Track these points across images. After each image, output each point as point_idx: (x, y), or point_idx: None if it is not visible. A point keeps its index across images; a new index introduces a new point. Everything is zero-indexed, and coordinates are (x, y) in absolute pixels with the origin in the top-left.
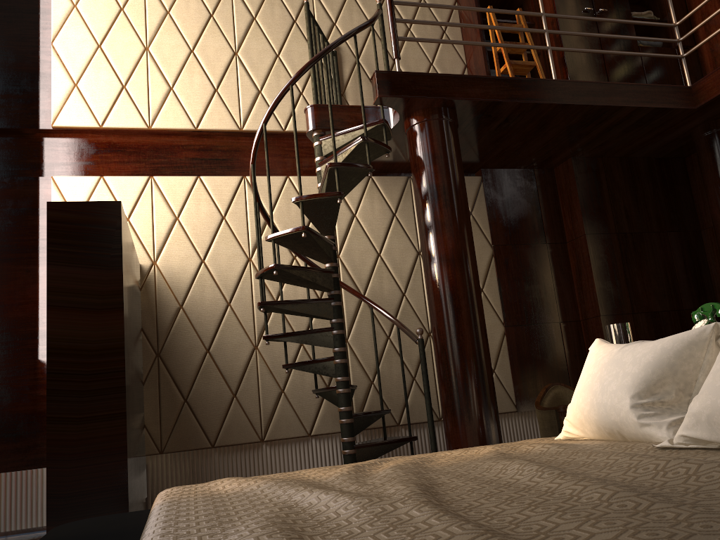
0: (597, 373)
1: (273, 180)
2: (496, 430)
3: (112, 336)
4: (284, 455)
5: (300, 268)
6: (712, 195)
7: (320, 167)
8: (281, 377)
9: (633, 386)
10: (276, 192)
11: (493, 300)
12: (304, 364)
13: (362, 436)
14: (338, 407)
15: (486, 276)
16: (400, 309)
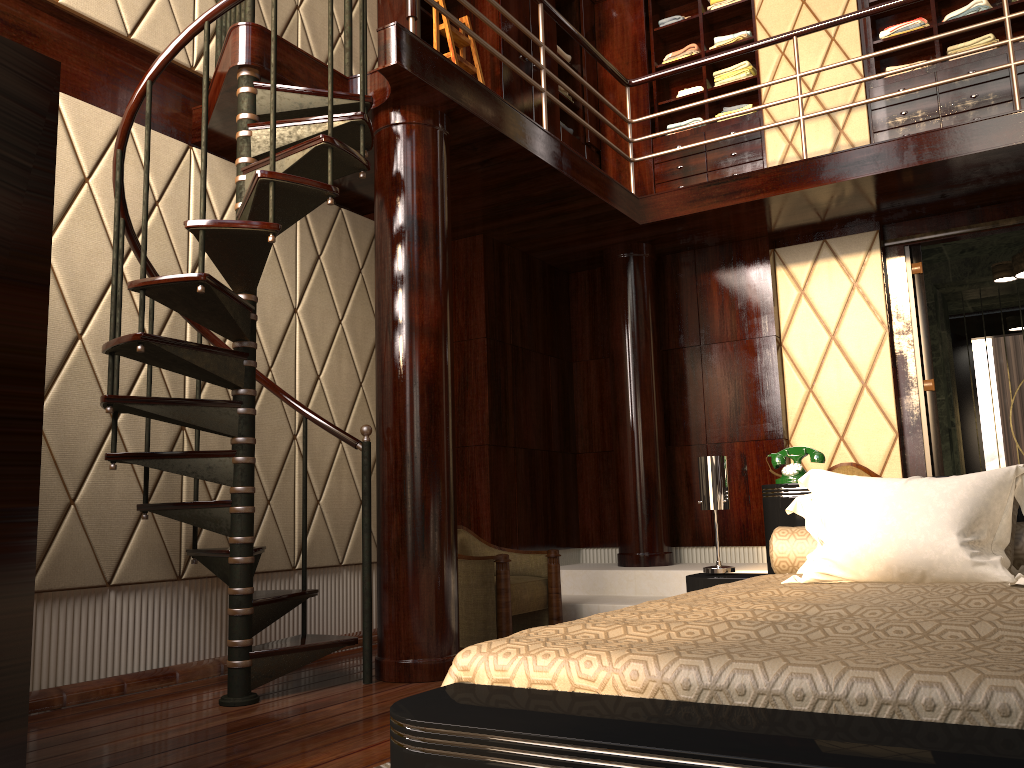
0: (882, 506)
1: (101, 116)
2: (458, 583)
3: (23, 342)
4: (59, 621)
5: (227, 291)
6: (620, 326)
7: (250, 132)
8: (74, 475)
9: (956, 523)
10: (105, 140)
11: (372, 402)
12: (162, 457)
13: (188, 590)
14: (233, 536)
15: (367, 366)
16: (263, 391)
